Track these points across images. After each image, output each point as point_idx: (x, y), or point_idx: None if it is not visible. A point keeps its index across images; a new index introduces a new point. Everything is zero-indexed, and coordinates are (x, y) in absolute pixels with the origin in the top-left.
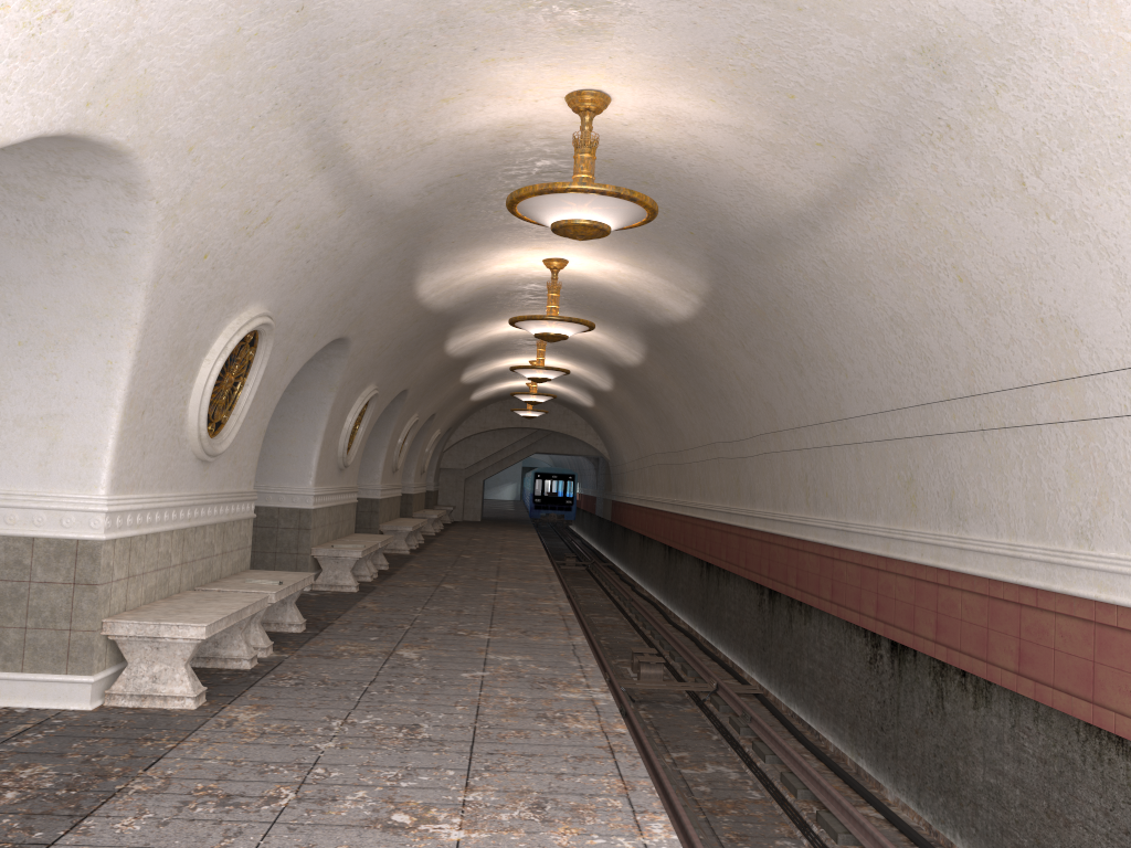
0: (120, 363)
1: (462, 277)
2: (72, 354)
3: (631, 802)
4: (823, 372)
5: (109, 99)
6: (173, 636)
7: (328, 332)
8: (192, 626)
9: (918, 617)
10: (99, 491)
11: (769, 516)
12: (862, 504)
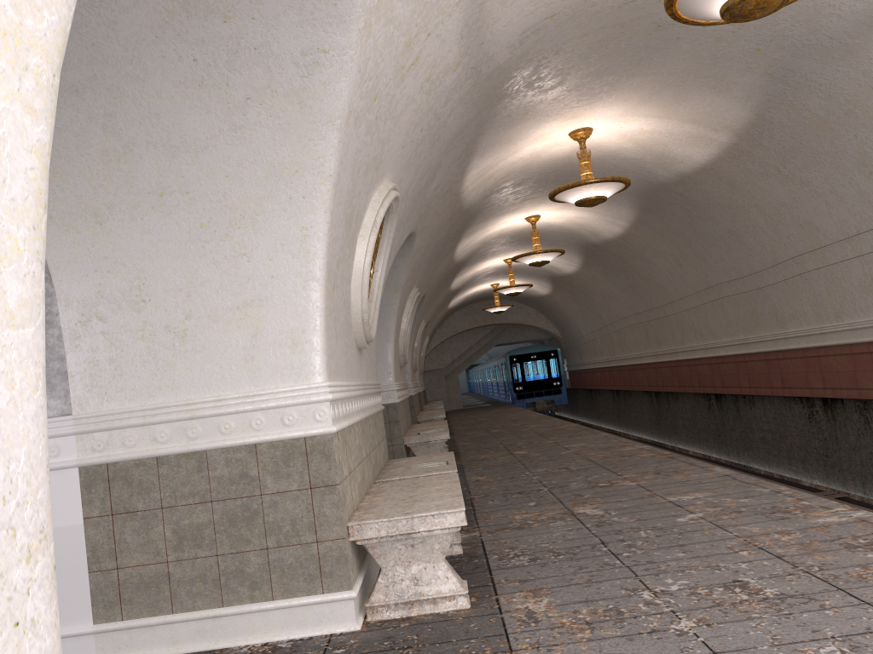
0: (316, 228)
1: (496, 164)
2: (261, 228)
3: None
4: None
5: None
6: (431, 528)
7: (409, 224)
8: (449, 513)
9: None
10: (317, 379)
11: (813, 331)
12: None
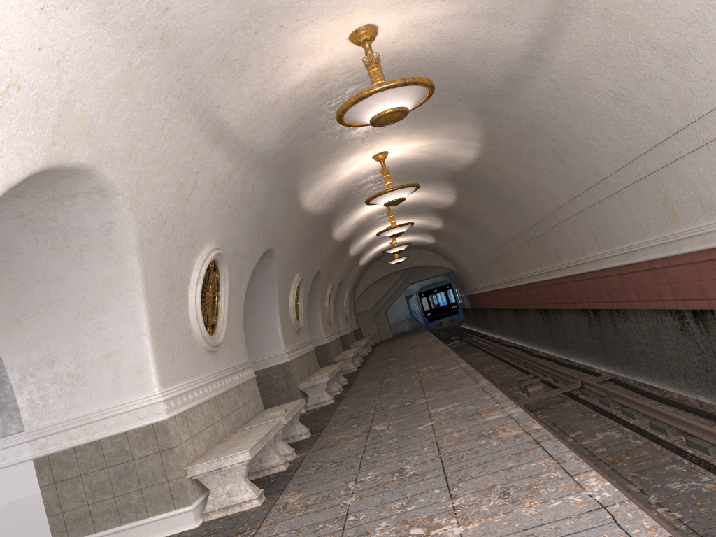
0: (138, 306)
1: (327, 187)
2: (108, 311)
3: (566, 470)
4: (578, 155)
5: (66, 136)
6: (231, 464)
7: (259, 249)
8: (240, 453)
9: (706, 287)
10: (154, 389)
11: (574, 263)
12: (636, 229)
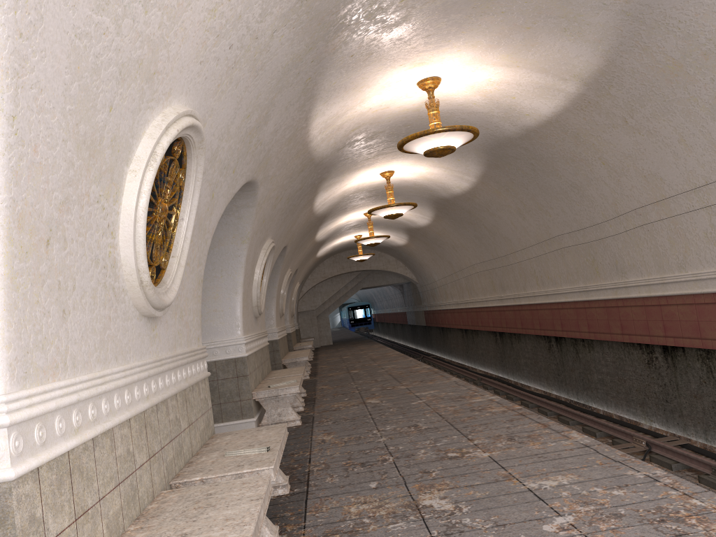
0: None
1: (345, 114)
2: None
3: None
4: None
5: None
6: None
7: (244, 170)
8: None
9: None
10: None
11: (654, 281)
12: None
